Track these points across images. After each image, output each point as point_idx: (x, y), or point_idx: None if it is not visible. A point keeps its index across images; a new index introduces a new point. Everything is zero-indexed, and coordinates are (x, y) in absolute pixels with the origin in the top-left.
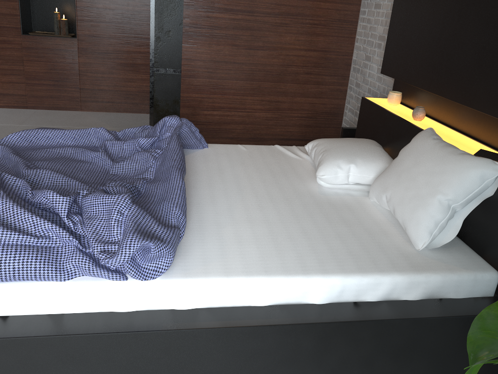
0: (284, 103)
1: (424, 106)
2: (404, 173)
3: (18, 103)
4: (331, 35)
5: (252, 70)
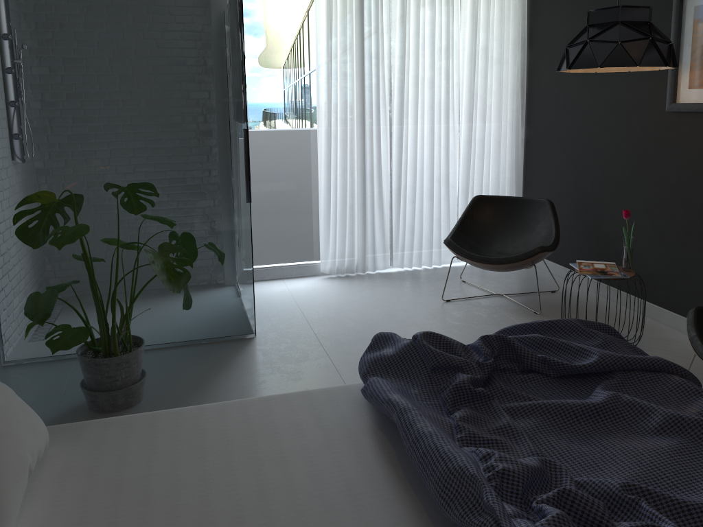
0: None
1: None
2: None
3: None
4: None
5: None
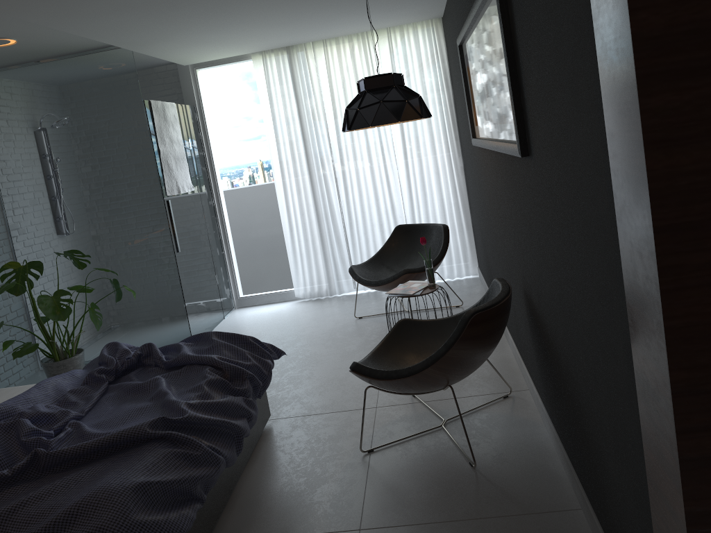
0: None
1: None
2: None
3: None
4: None
5: None
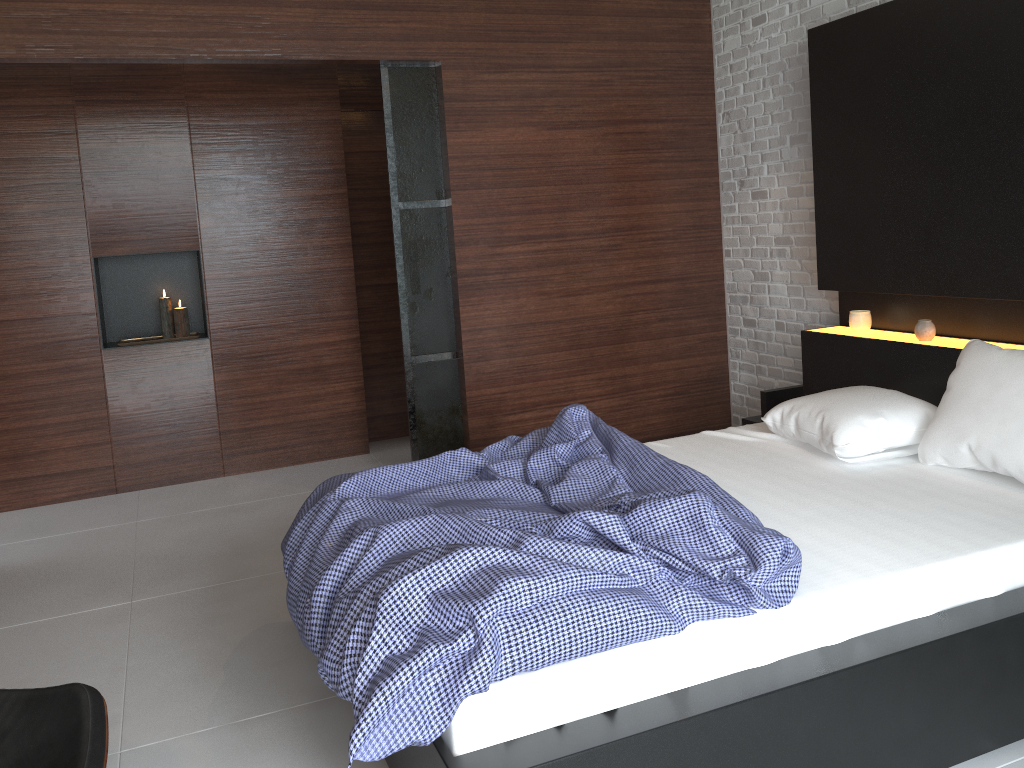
0: (635, 376)
1: (915, 322)
2: (983, 404)
3: (98, 486)
4: (686, 252)
5: (577, 330)
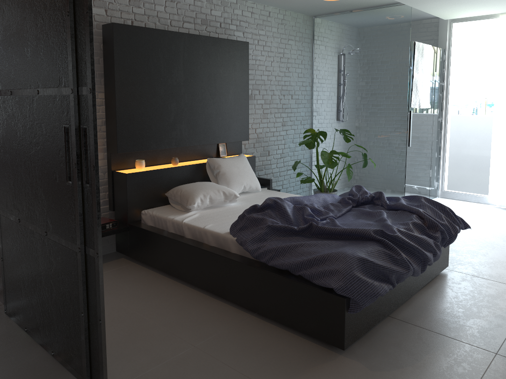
0: None
1: (151, 161)
2: (240, 173)
3: None
4: None
5: None
